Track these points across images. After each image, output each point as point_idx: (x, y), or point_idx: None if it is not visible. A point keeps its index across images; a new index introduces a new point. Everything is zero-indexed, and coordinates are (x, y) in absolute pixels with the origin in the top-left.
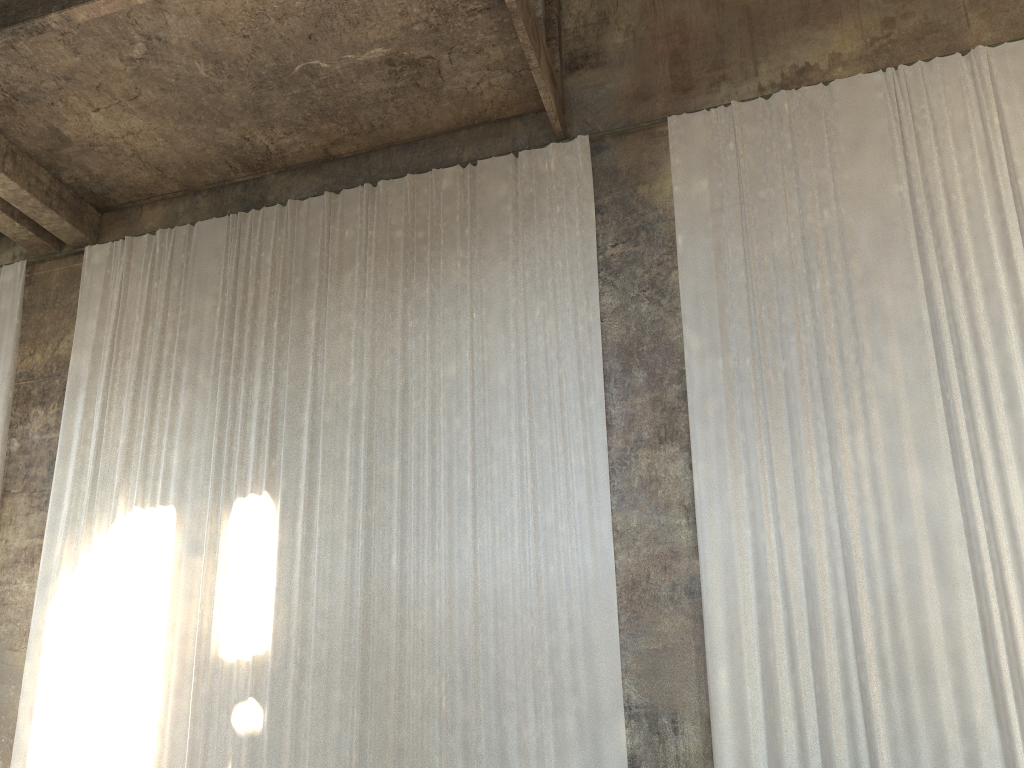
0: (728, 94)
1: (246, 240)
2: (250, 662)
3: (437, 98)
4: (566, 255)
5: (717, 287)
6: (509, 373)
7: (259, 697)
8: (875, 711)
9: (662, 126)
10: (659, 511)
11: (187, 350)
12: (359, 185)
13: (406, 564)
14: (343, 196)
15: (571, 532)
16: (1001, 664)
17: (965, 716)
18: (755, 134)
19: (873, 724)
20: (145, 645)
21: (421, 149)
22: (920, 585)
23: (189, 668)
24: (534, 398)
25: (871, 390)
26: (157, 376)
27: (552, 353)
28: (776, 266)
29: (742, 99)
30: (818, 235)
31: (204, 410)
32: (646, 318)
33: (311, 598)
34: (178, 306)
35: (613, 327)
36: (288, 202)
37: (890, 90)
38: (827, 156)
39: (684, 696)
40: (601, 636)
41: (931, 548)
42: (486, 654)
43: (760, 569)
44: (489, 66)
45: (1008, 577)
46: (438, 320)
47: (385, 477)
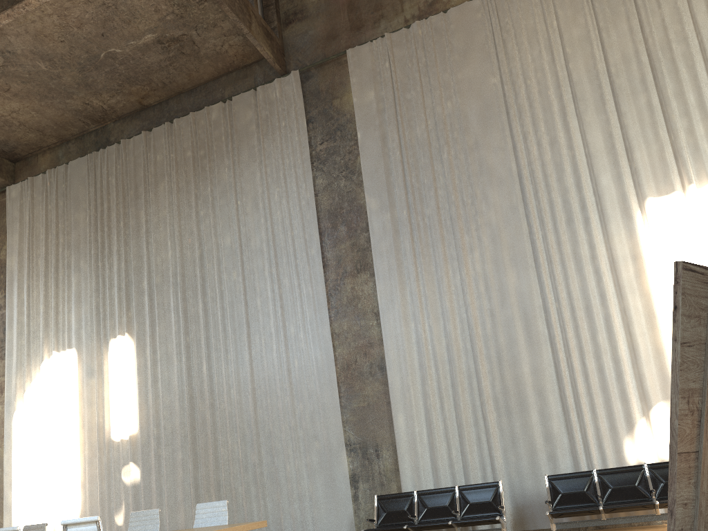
0: (385, 27)
1: (99, 170)
2: (128, 440)
3: (199, 59)
4: (290, 154)
5: (383, 164)
6: (262, 238)
7: (136, 461)
8: (492, 432)
9: (345, 56)
10: (360, 317)
11: (72, 247)
12: (164, 123)
13: (212, 369)
14: (153, 132)
15: (306, 338)
16: (566, 393)
17: (546, 429)
18: (402, 54)
19: (490, 440)
20: (69, 436)
21: (199, 93)
22: (516, 348)
23: (95, 447)
24: (278, 253)
25: (481, 222)
26: (57, 266)
27: (287, 222)
28: (419, 145)
29: (394, 30)
30: (444, 120)
31: (86, 285)
32: (344, 190)
33: (160, 397)
34: (64, 219)
35: (324, 199)
36: (121, 141)
37: (485, 11)
38: (448, 63)
39: (381, 434)
40: (328, 402)
41: (523, 323)
42: (262, 420)
43: (419, 348)
44: (225, 34)
45: (569, 337)
46: (217, 208)
47: (195, 315)
